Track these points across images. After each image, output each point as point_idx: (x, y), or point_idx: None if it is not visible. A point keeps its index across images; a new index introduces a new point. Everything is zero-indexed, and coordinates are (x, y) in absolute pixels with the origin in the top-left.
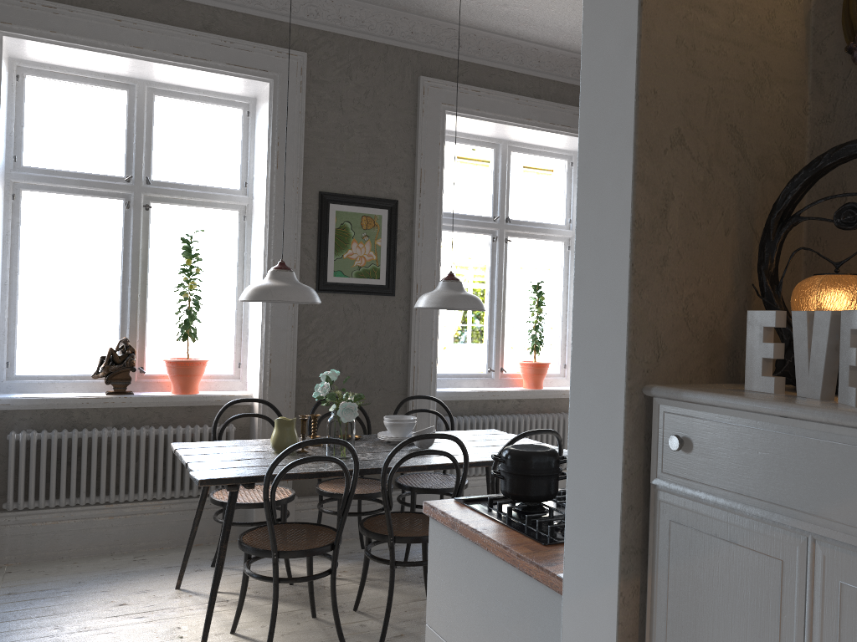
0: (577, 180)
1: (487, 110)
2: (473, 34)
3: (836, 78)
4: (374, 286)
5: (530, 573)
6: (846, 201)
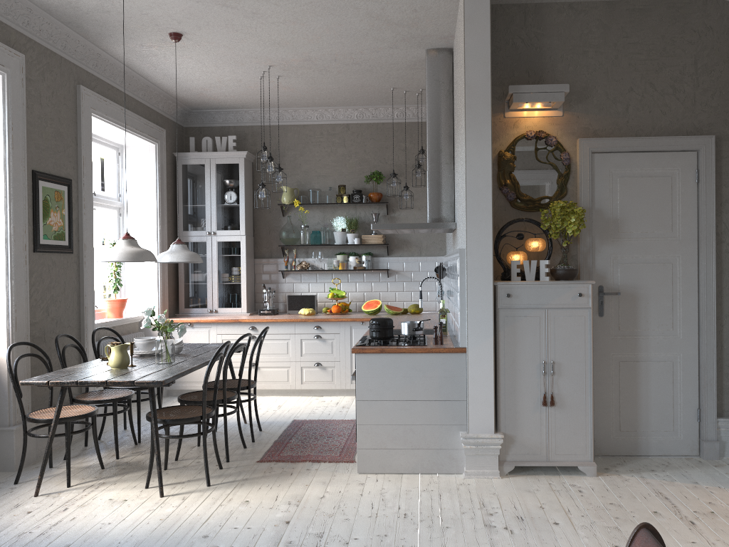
0: (466, 222)
1: (110, 116)
2: (108, 60)
3: (494, 195)
4: (63, 246)
5: (439, 351)
6: (499, 229)
